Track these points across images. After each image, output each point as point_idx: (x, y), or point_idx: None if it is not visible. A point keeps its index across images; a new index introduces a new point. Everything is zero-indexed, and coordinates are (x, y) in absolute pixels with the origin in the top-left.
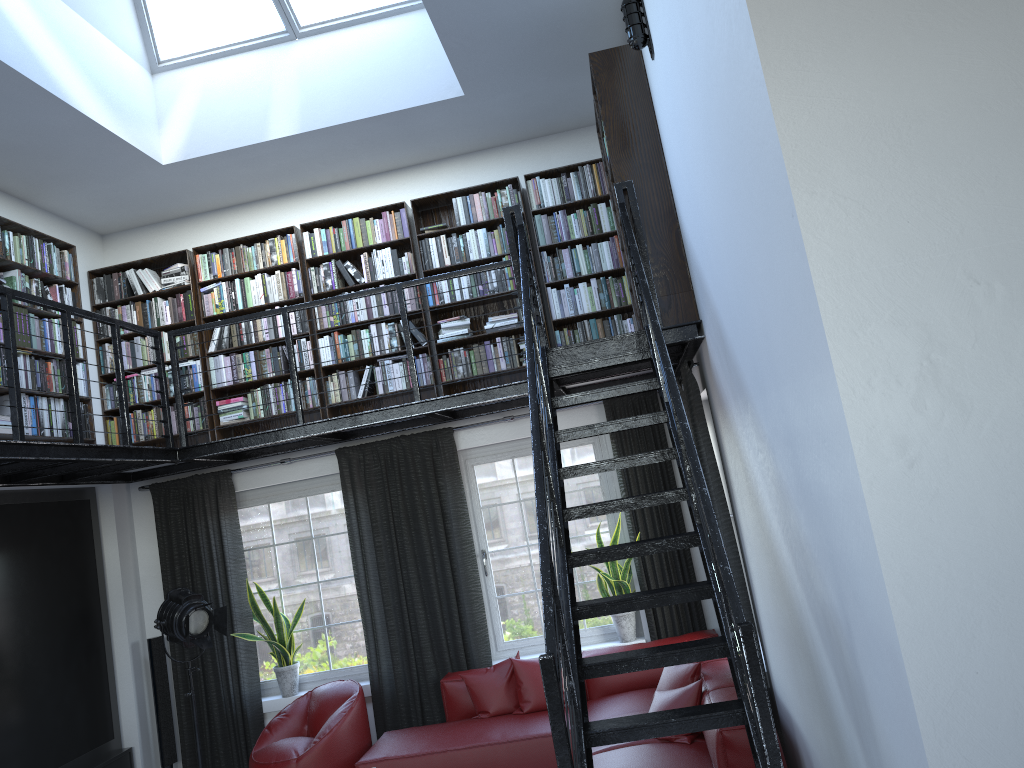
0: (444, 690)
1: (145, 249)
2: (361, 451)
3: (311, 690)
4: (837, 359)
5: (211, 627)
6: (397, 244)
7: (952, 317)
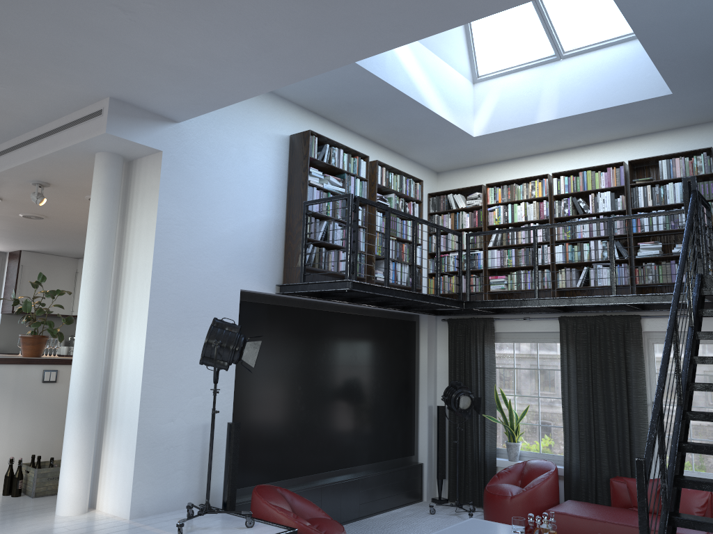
0: (611, 485)
1: (459, 182)
2: (575, 320)
3: (525, 461)
4: None
5: (471, 407)
6: (615, 189)
7: None
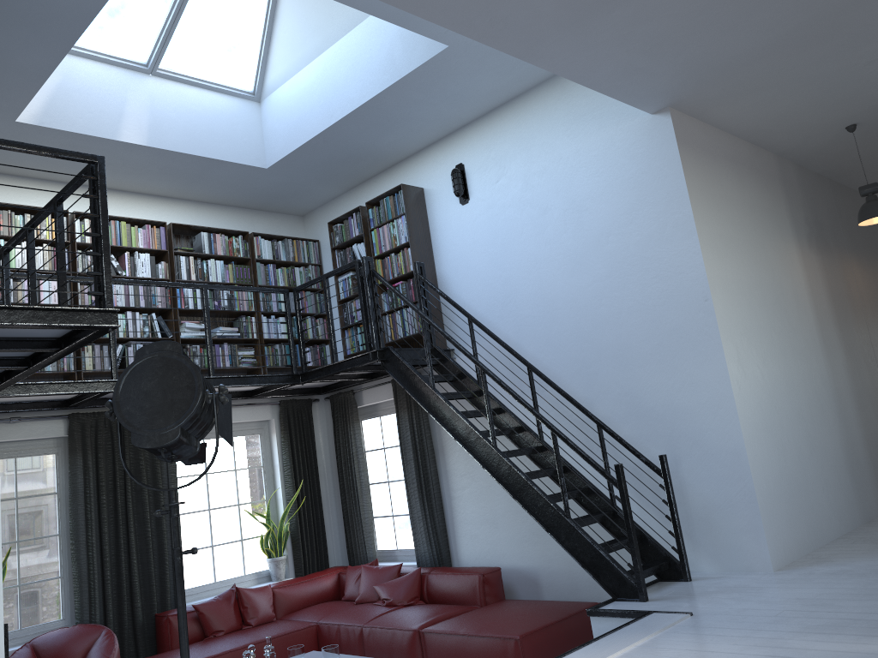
0: (170, 623)
1: None
2: (95, 418)
3: (29, 642)
4: (724, 350)
5: None
6: (150, 252)
7: (739, 344)
